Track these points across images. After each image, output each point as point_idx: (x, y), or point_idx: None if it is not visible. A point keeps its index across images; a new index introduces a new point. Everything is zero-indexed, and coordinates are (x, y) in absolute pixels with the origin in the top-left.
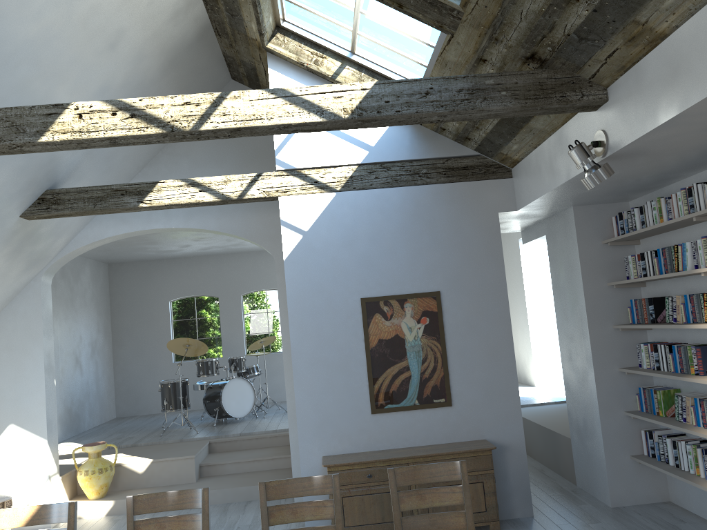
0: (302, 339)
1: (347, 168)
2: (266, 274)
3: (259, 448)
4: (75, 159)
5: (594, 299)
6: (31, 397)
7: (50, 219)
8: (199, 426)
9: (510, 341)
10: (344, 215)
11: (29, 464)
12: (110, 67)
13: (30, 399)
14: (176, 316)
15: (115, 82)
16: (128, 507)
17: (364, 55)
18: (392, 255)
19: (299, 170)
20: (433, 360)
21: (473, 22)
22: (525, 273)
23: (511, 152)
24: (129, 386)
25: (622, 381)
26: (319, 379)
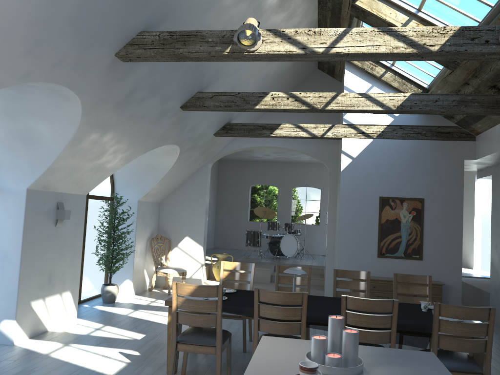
0: (345, 213)
1: (381, 127)
2: (308, 177)
3: None
4: None
5: None
6: (197, 224)
7: (222, 136)
8: (265, 257)
9: (461, 231)
10: (376, 151)
11: (193, 257)
12: (271, 68)
13: (197, 225)
14: (252, 195)
15: (270, 74)
16: (276, 269)
17: (399, 67)
18: (399, 176)
19: (355, 125)
20: (415, 234)
21: (465, 67)
22: (476, 197)
23: (477, 128)
24: (222, 231)
25: None
26: (351, 235)
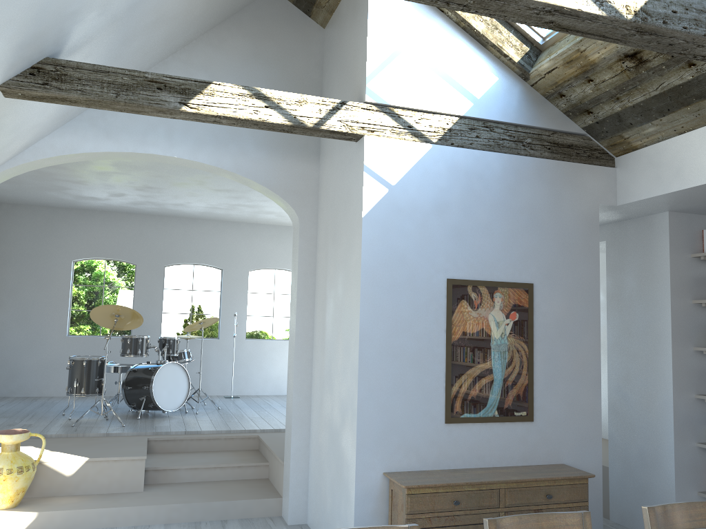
0: (374, 320)
1: (447, 118)
2: (197, 246)
3: (211, 451)
4: (97, 24)
5: (680, 316)
6: None
7: (26, 106)
8: (115, 417)
9: (597, 352)
10: (438, 174)
11: None
12: None
13: None
14: (78, 280)
15: None
16: None
17: None
18: (486, 233)
19: (392, 108)
20: (519, 365)
21: None
22: None
23: (637, 136)
24: (3, 359)
25: (697, 410)
26: (389, 373)
